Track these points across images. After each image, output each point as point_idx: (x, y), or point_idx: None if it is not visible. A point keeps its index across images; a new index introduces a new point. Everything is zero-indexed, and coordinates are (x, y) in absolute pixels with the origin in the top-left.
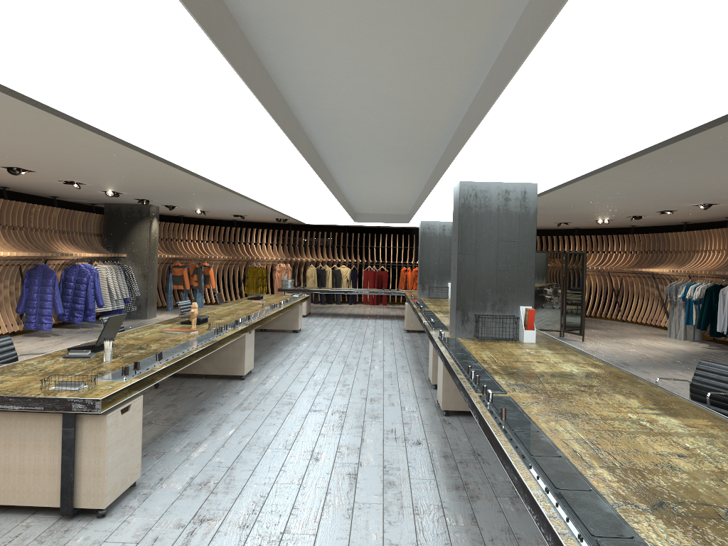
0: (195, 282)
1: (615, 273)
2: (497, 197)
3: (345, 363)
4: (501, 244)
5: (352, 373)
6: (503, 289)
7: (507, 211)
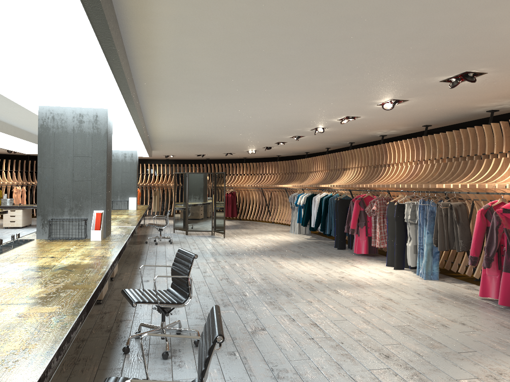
0: None
1: (267, 189)
2: (72, 119)
3: None
4: (77, 159)
5: None
6: (79, 197)
7: (82, 131)
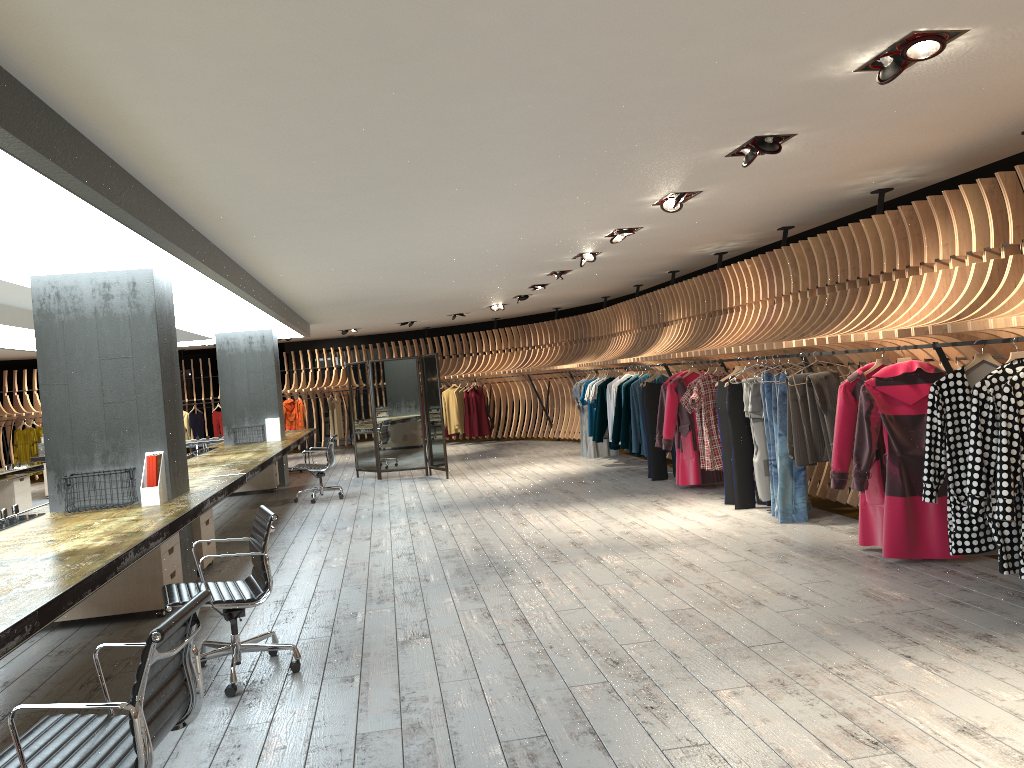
0: None
1: (540, 375)
2: (92, 294)
3: None
4: (107, 363)
5: None
6: (118, 431)
7: (111, 314)
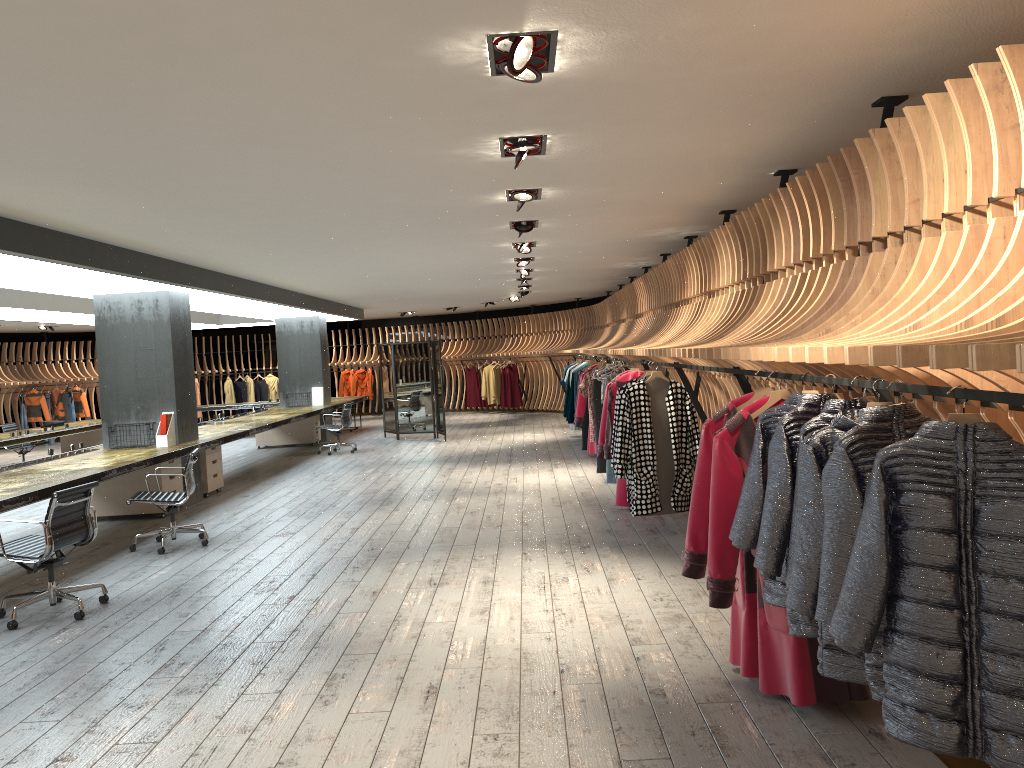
0: (61, 411)
1: (561, 356)
2: (130, 307)
3: None
4: (139, 353)
5: None
6: (145, 397)
7: (142, 320)
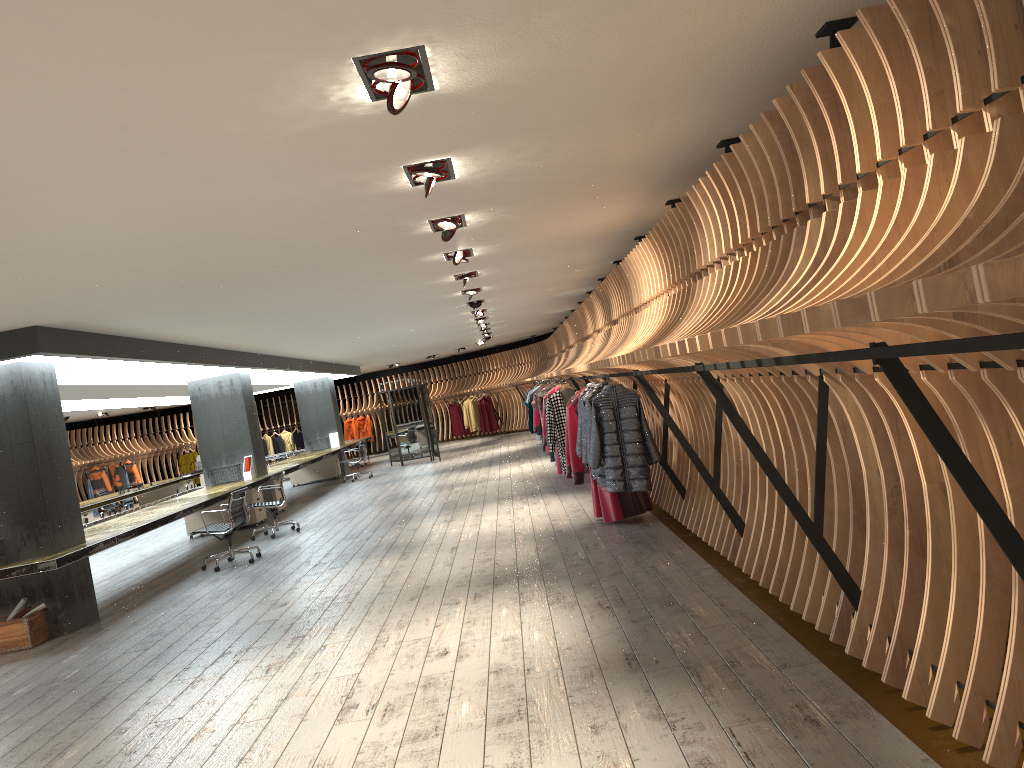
0: (118, 482)
1: (525, 384)
2: (214, 387)
3: (184, 523)
4: (223, 417)
5: (175, 529)
6: (231, 447)
7: (223, 395)
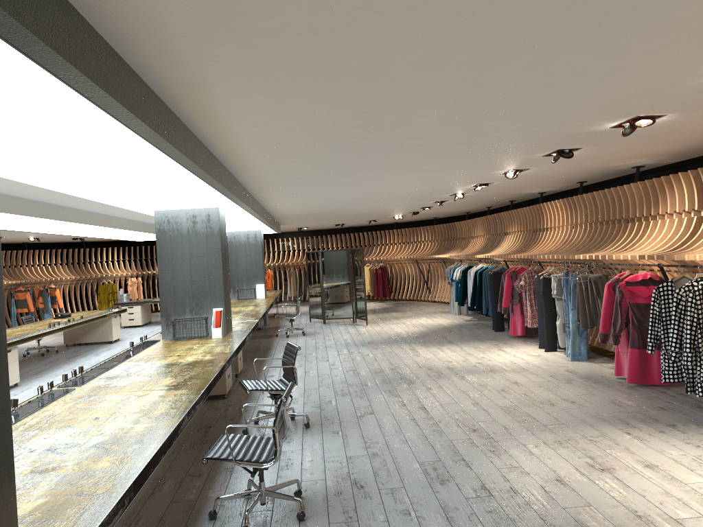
0: (40, 304)
1: (424, 260)
2: (186, 221)
3: None
4: (193, 259)
5: None
6: (198, 296)
7: (196, 232)
